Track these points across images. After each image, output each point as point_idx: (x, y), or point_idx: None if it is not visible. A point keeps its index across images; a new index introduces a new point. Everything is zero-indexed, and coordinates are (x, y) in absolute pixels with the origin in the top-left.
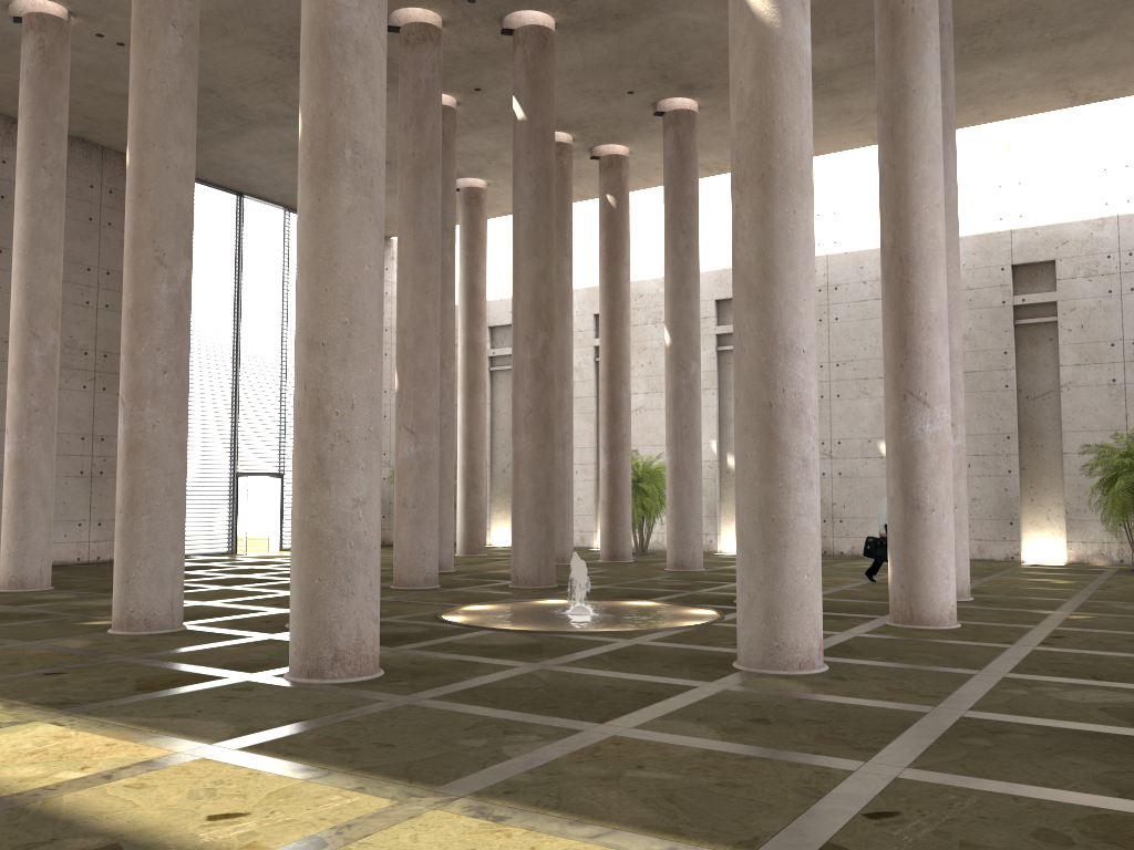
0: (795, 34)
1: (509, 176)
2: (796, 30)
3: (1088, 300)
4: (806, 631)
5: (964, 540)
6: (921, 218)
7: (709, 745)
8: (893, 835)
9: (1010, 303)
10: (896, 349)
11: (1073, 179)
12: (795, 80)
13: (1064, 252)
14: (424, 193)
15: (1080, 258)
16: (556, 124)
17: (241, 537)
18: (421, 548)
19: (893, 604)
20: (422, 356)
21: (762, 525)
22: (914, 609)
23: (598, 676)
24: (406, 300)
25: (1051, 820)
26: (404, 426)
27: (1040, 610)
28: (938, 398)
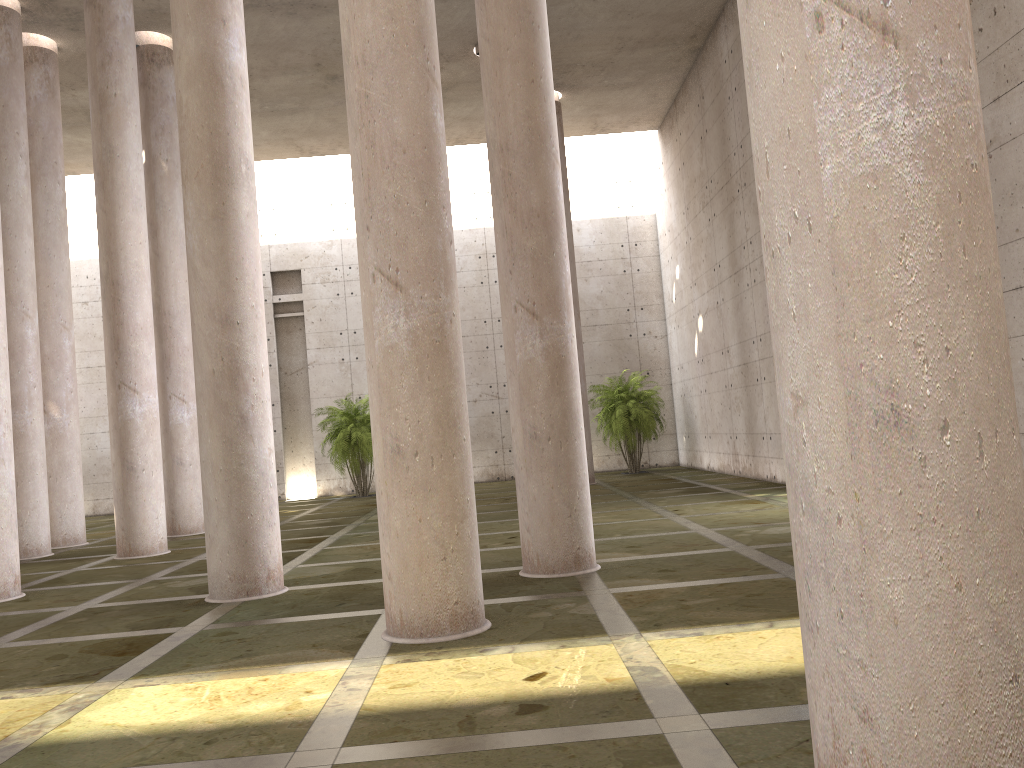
0: None
1: None
2: None
3: (324, 300)
4: (2, 570)
5: (198, 488)
6: (128, 252)
7: None
8: None
9: (271, 301)
10: (112, 350)
11: (311, 210)
12: None
13: (307, 264)
14: None
15: (318, 269)
16: None
17: None
18: None
19: (118, 543)
20: None
21: None
22: (132, 544)
23: None
24: None
25: (69, 649)
26: None
27: None
28: (146, 387)
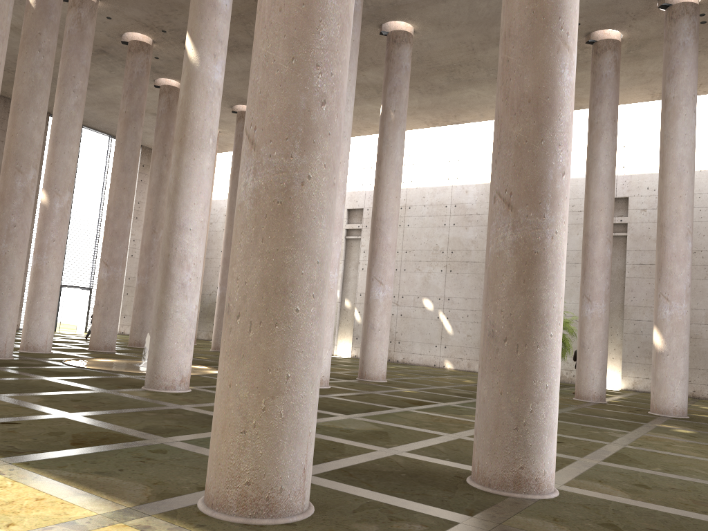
0: (207, 70)
1: (230, 128)
2: (208, 68)
3: None
4: (172, 371)
5: (382, 348)
6: None
7: (19, 403)
8: None
9: None
10: None
11: None
12: (204, 93)
13: None
14: (129, 133)
15: None
16: (242, 101)
17: (58, 322)
18: (104, 329)
19: None
20: (117, 223)
21: (158, 315)
22: None
23: (60, 383)
24: (112, 192)
25: (76, 431)
26: (103, 261)
27: (401, 388)
28: None
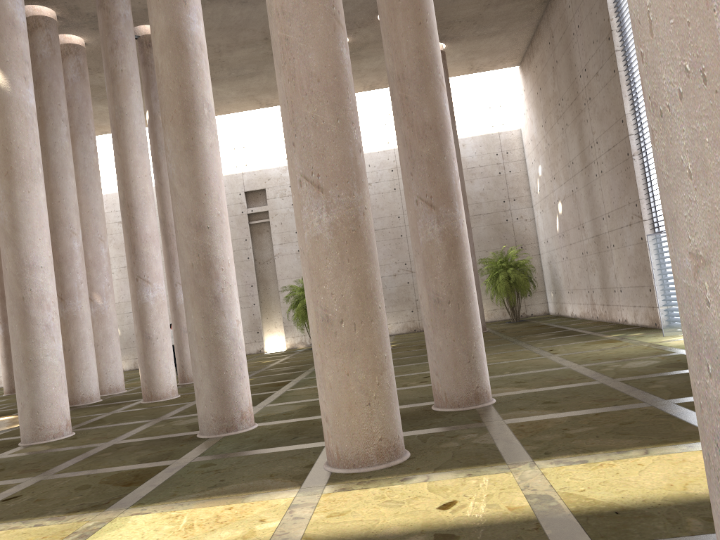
0: (21, 94)
1: None
2: (22, 92)
3: (283, 209)
4: (57, 417)
5: None
6: (137, 183)
7: None
8: (6, 505)
9: (246, 213)
10: (131, 254)
11: (270, 145)
12: (23, 119)
13: (269, 184)
14: None
15: (277, 187)
16: None
17: None
18: None
19: (143, 391)
20: None
21: (25, 364)
22: (152, 392)
23: None
24: None
25: (93, 480)
26: None
27: None
28: (155, 278)
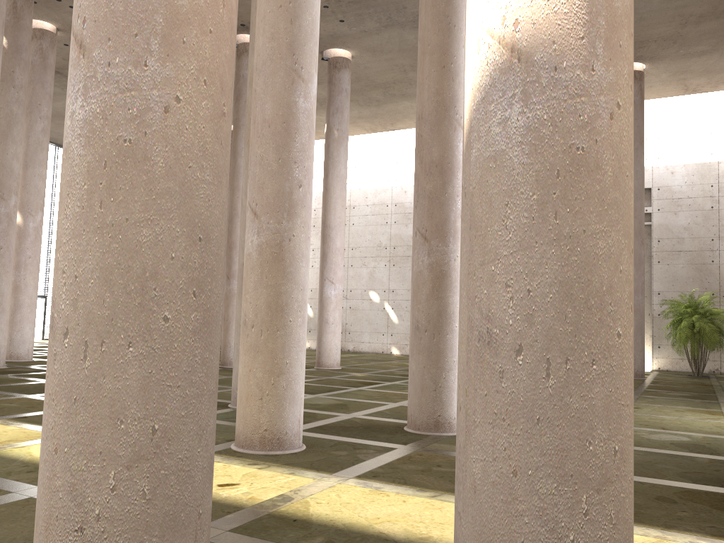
0: None
1: None
2: None
3: None
4: None
5: (336, 340)
6: None
7: None
8: None
9: None
10: None
11: None
12: None
13: None
14: None
15: None
16: None
17: None
18: None
19: None
20: None
21: None
22: None
23: None
24: None
25: None
26: None
27: (354, 372)
28: None
